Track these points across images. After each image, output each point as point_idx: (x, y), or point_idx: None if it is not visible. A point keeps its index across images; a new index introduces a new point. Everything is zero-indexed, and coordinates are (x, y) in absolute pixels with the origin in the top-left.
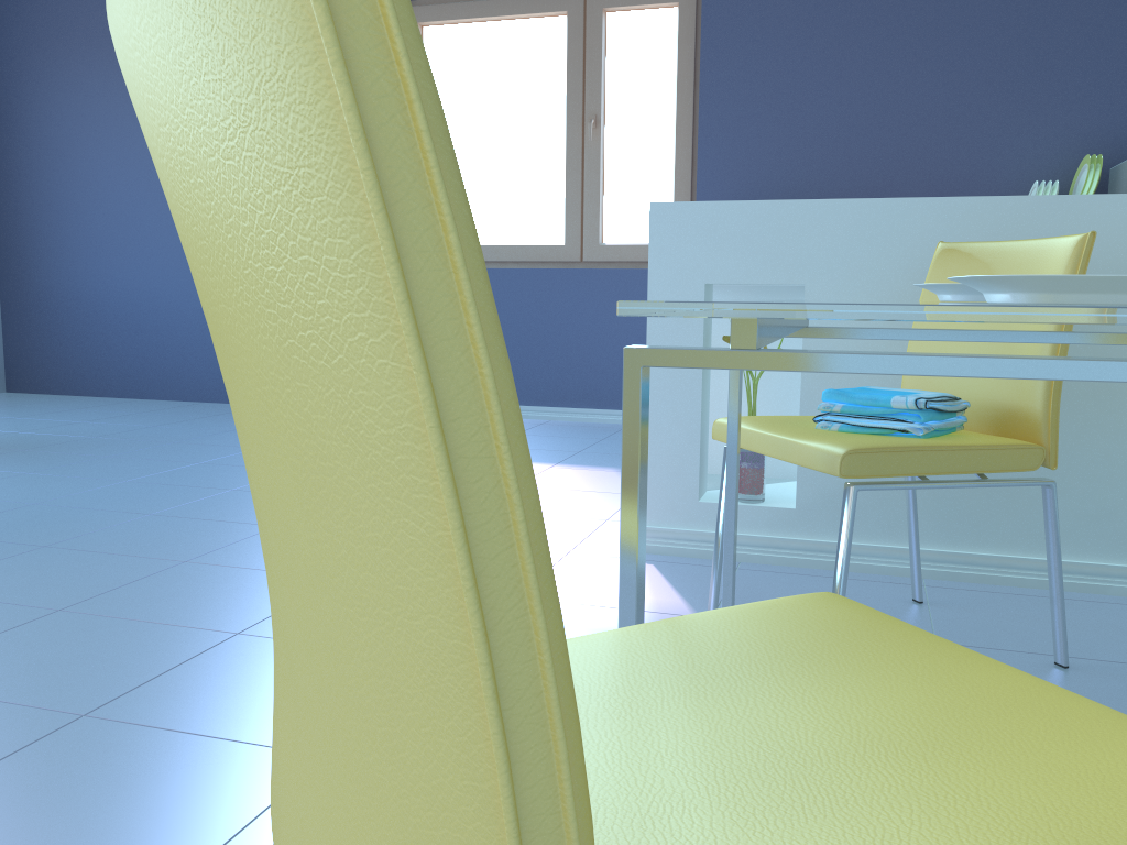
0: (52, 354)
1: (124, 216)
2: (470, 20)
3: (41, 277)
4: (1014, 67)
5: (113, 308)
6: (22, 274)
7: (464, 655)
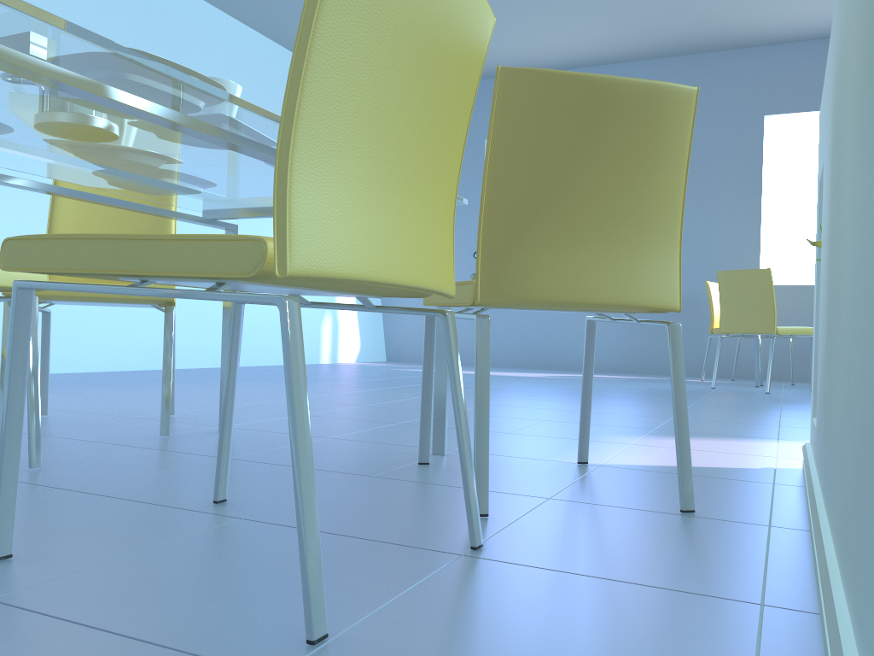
0: None
1: None
2: None
3: None
4: None
5: None
6: None
7: None
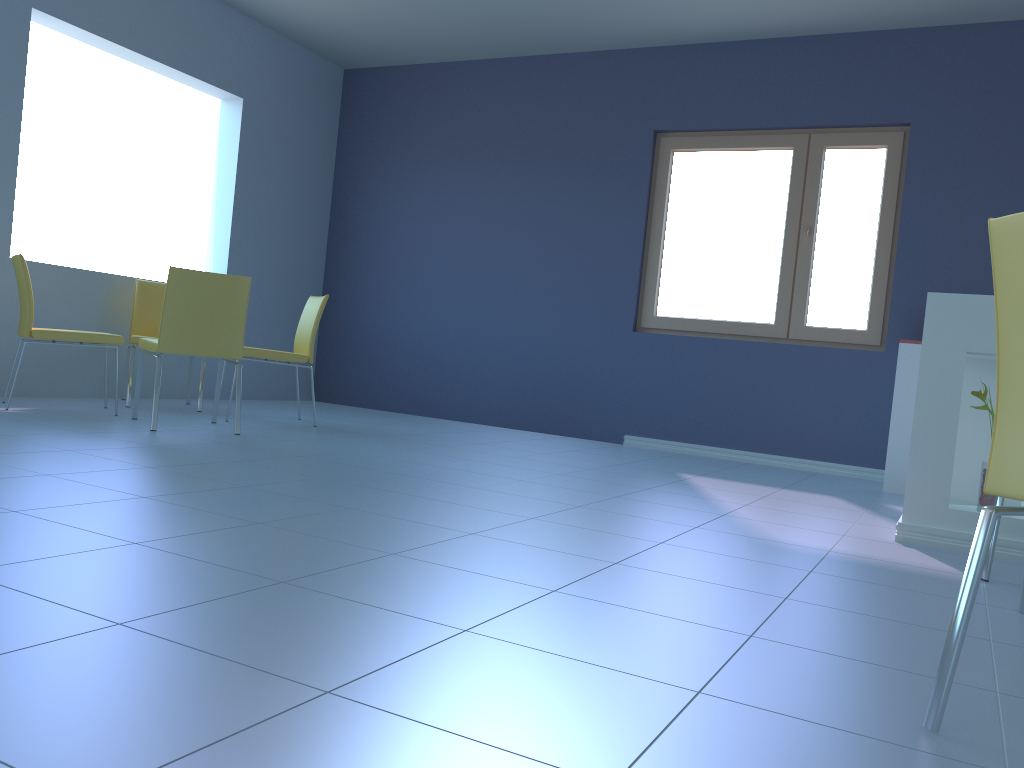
0: (351, 375)
1: (423, 276)
2: (713, 149)
3: (352, 317)
4: None
5: (404, 344)
6: (338, 313)
7: None
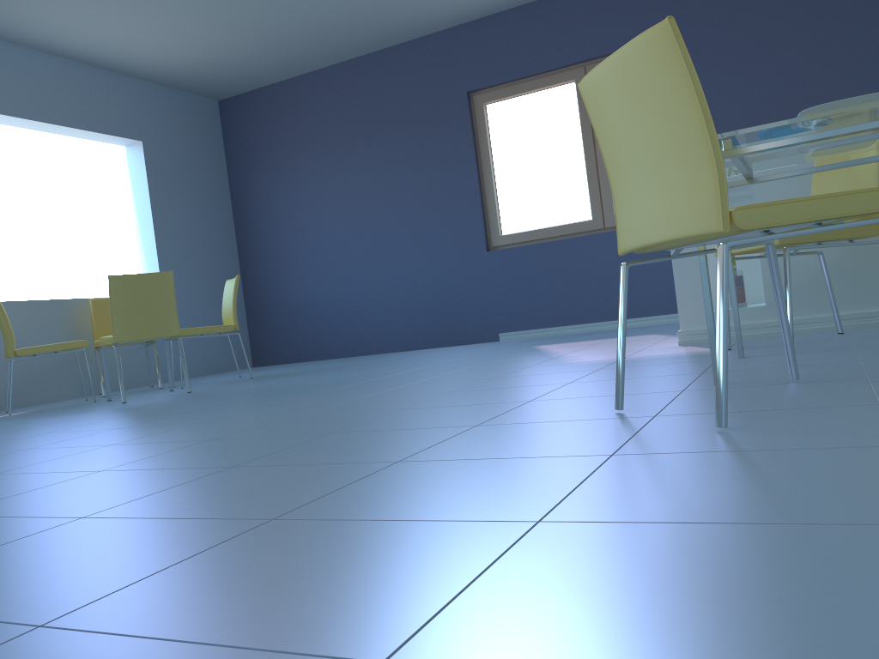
0: (279, 339)
1: (316, 248)
2: (515, 96)
3: (269, 294)
4: (870, 59)
5: (314, 305)
6: (257, 294)
7: (701, 124)
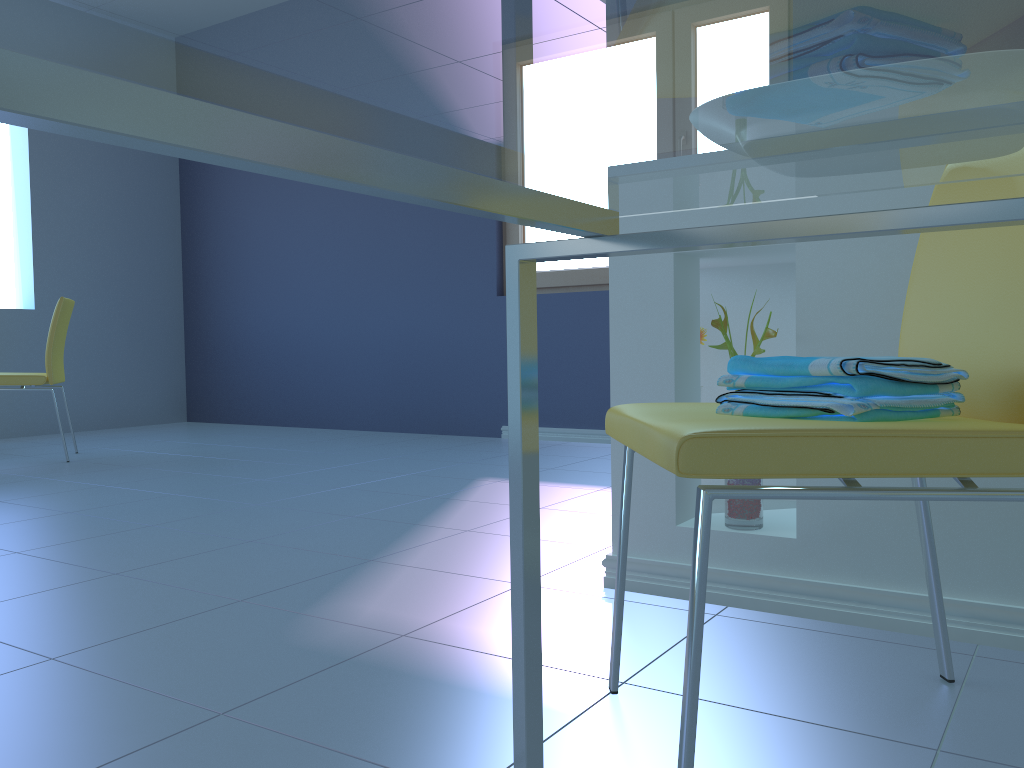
0: (220, 388)
1: (275, 263)
2: None
3: (213, 320)
4: None
5: (266, 345)
6: (200, 318)
7: None
